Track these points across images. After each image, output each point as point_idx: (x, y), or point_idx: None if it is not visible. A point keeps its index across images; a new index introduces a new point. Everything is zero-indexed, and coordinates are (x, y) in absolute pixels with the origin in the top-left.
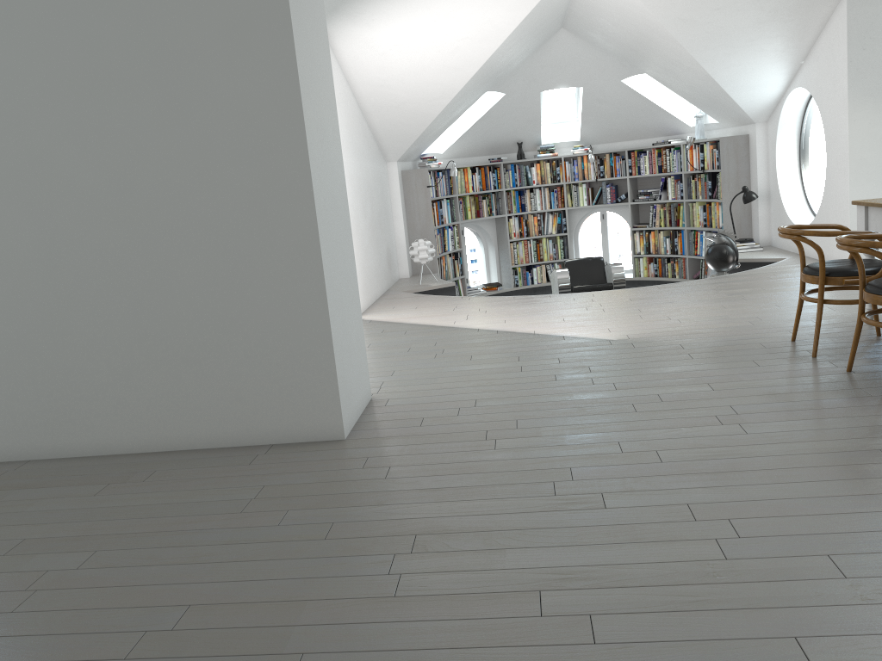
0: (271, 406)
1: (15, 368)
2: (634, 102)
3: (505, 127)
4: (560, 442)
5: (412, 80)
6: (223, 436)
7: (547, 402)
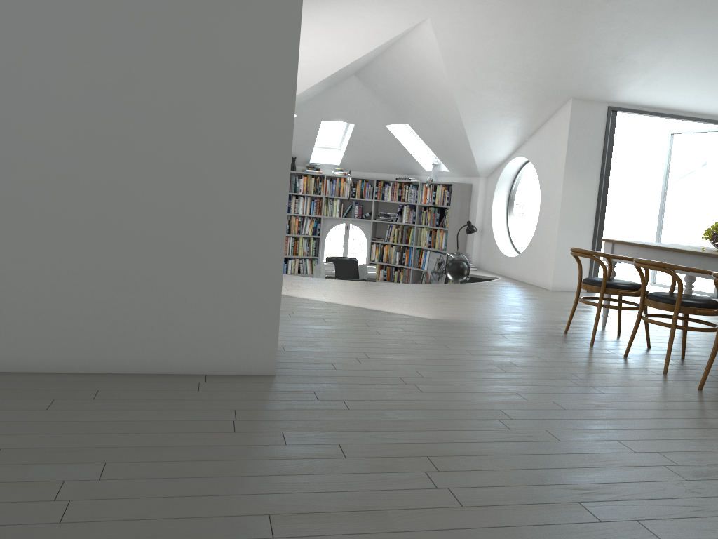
0: (212, 338)
1: None
2: (390, 144)
3: None
4: (471, 390)
5: None
6: (156, 363)
7: (427, 359)
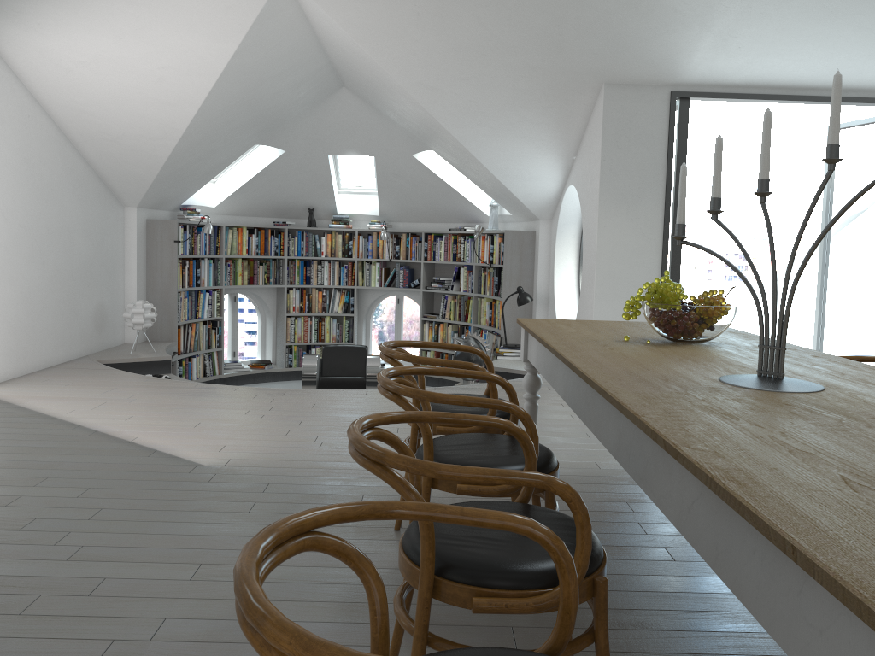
0: None
1: None
2: (430, 181)
3: (292, 189)
4: None
5: (119, 110)
6: None
7: None
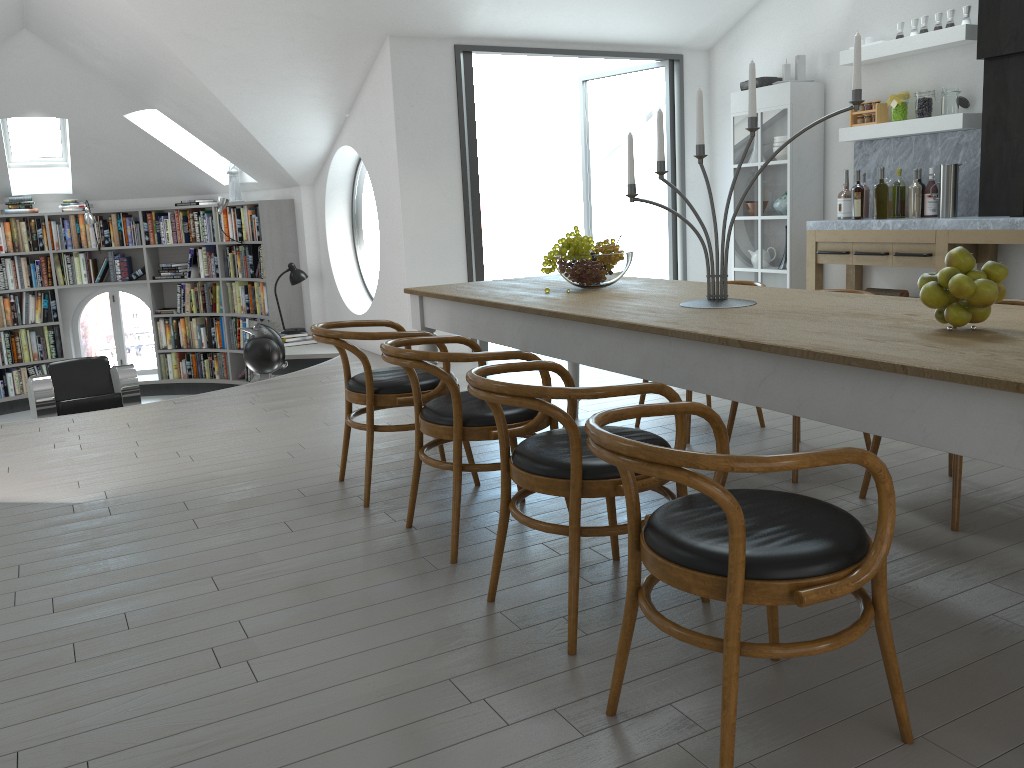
0: None
1: None
2: (146, 147)
3: None
4: None
5: None
6: None
7: None
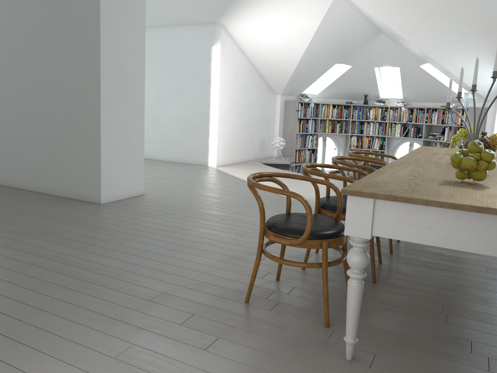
0: (78, 183)
1: (5, 148)
2: (430, 80)
3: (355, 85)
4: (162, 223)
5: (272, 52)
6: (62, 192)
7: (196, 210)
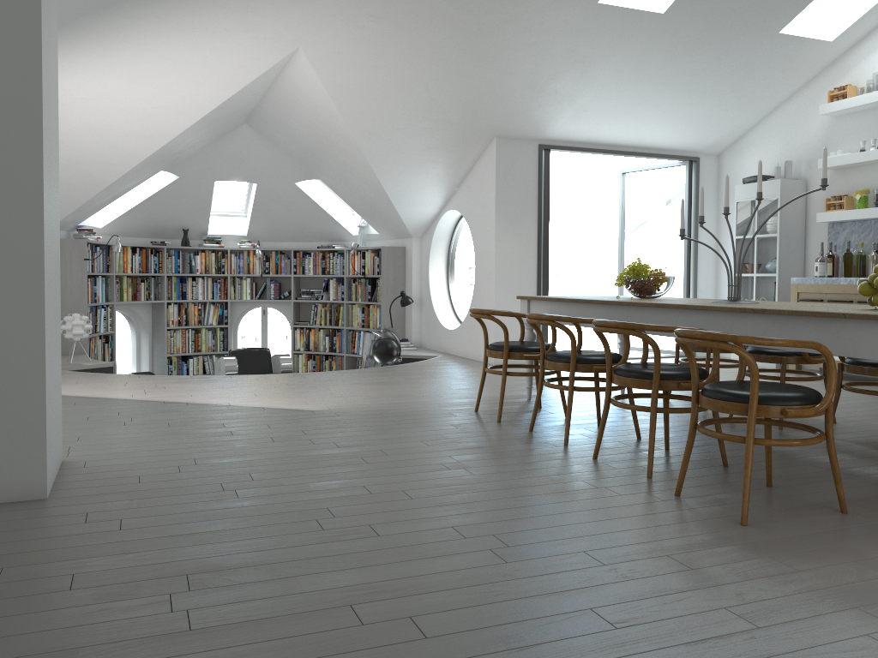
0: None
1: None
2: (304, 206)
3: (173, 211)
4: (306, 489)
5: (92, 139)
6: None
7: (274, 458)
